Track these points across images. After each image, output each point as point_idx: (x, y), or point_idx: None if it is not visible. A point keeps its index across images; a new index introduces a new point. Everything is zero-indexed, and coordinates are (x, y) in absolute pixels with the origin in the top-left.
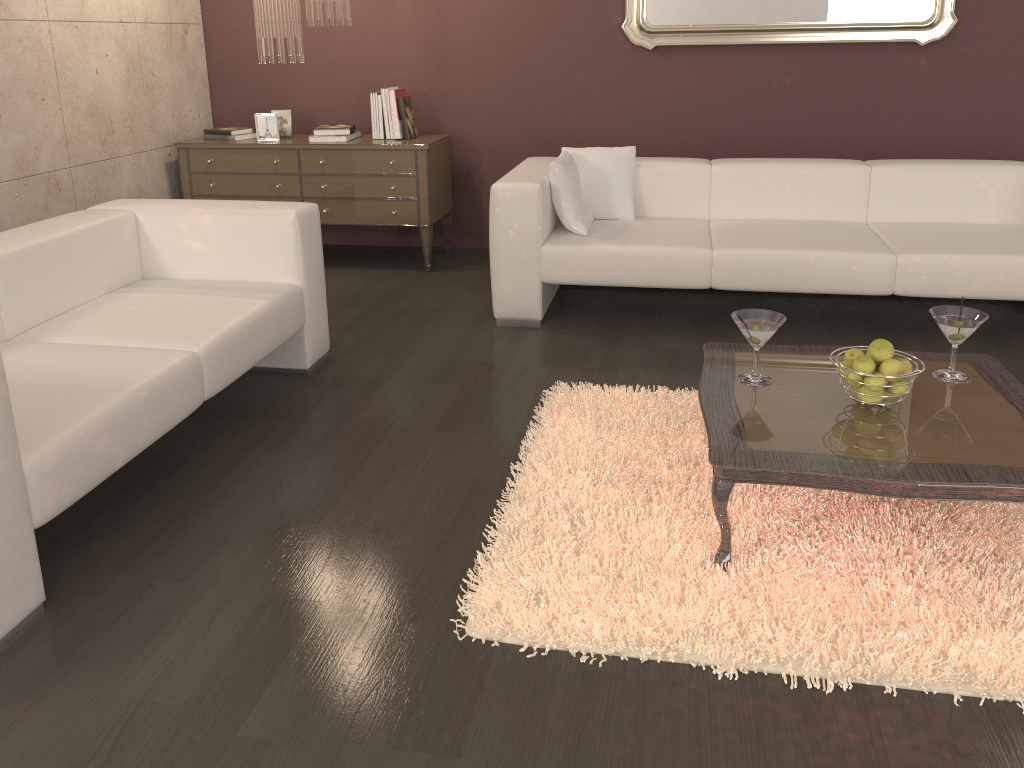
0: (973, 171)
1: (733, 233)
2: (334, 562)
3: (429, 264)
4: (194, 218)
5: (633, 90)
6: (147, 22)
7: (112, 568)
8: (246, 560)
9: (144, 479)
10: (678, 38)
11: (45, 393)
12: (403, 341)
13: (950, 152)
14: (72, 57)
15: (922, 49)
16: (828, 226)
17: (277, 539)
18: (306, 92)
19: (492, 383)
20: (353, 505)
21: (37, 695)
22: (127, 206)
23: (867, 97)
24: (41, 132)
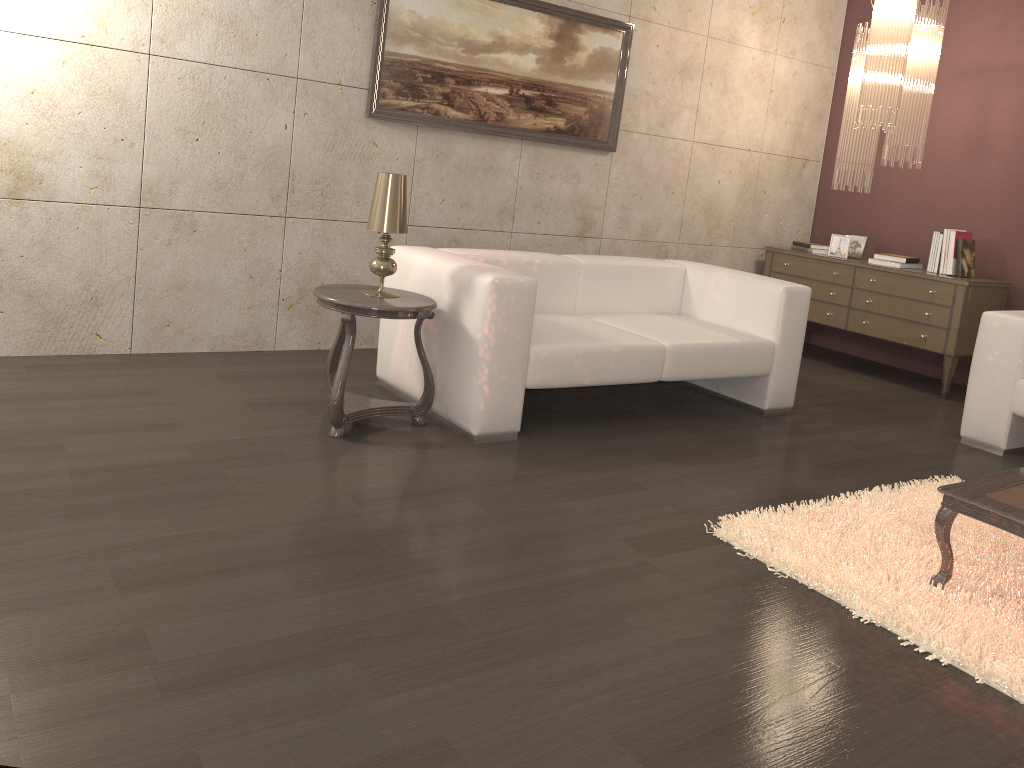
0: None
1: None
2: (673, 481)
3: (945, 391)
4: (719, 277)
5: None
6: (771, 153)
7: (559, 437)
8: (627, 461)
9: (610, 416)
10: None
11: (566, 331)
12: (860, 423)
13: None
14: (702, 168)
15: None
16: None
17: (653, 462)
18: (889, 226)
19: (901, 463)
20: (714, 468)
21: (488, 456)
22: (683, 262)
23: None
24: (665, 214)
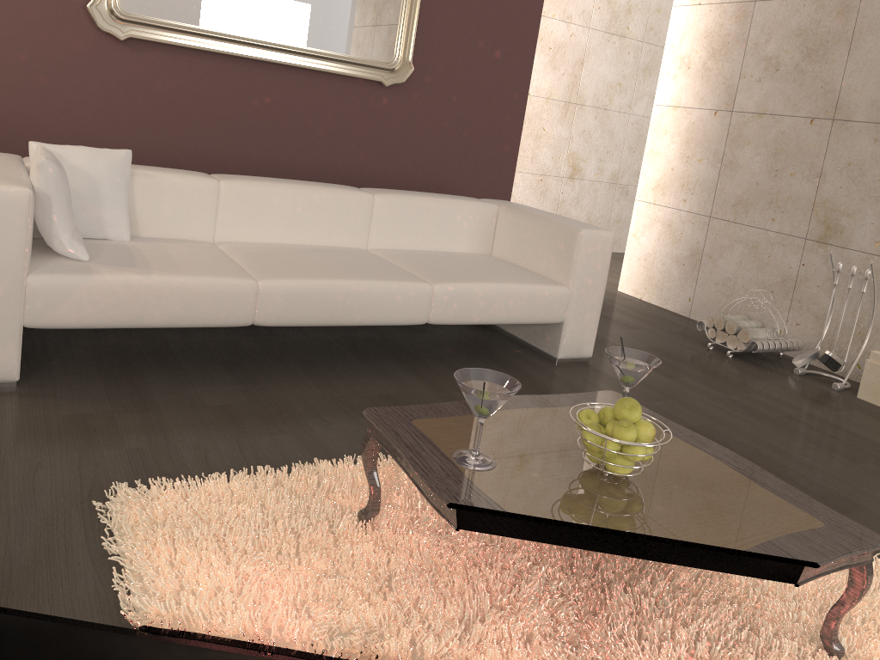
0: (453, 204)
1: (262, 259)
2: None
3: None
4: None
5: (96, 84)
6: None
7: None
8: None
9: None
10: (157, 33)
11: None
12: None
13: (401, 185)
14: None
15: (385, 89)
16: (344, 252)
17: None
18: None
19: None
20: None
21: None
22: None
23: (339, 127)
24: None
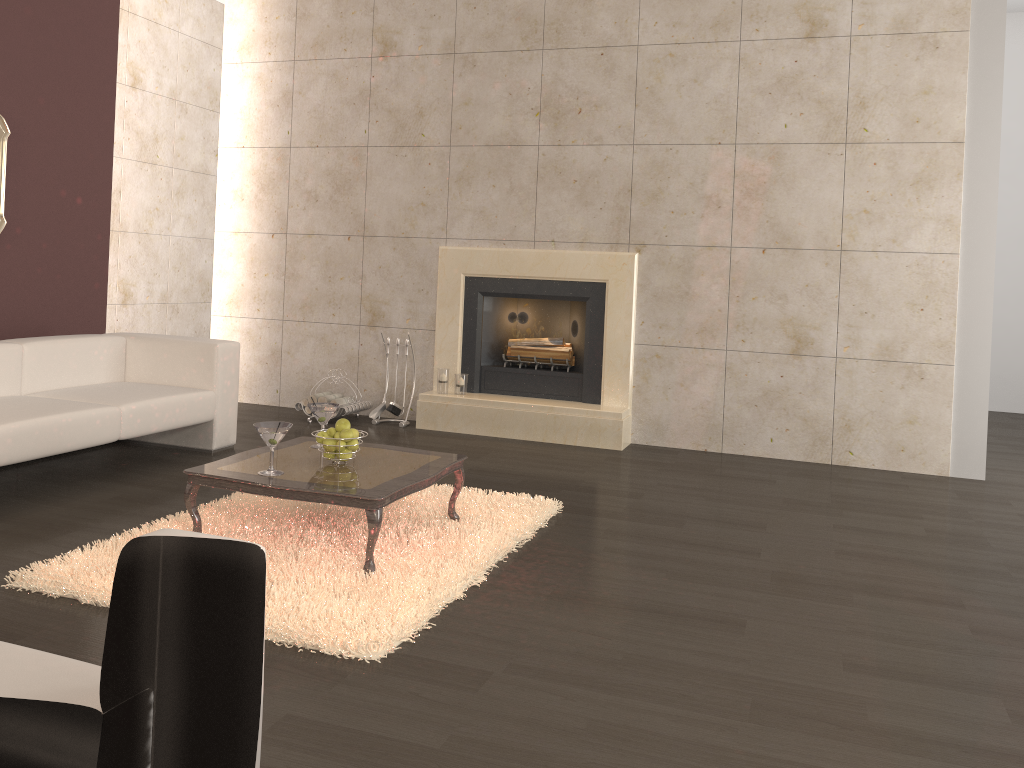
0: (90, 342)
1: None
2: None
3: None
4: None
5: None
6: None
7: None
8: None
9: None
10: None
11: None
12: None
13: (4, 334)
14: None
15: None
16: (15, 399)
17: None
18: None
19: None
20: None
21: None
22: None
23: None
24: None
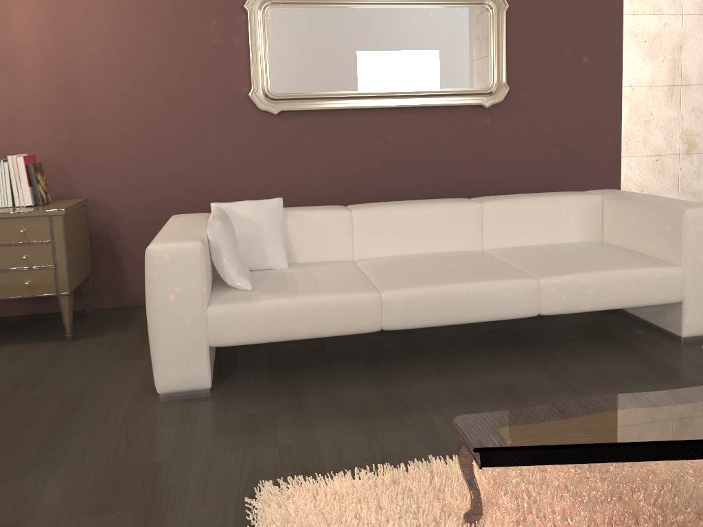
0: (557, 201)
1: (387, 272)
2: None
3: (71, 333)
4: None
5: (262, 150)
6: None
7: None
8: None
9: None
10: (299, 104)
11: None
12: (46, 447)
13: (514, 188)
14: None
15: (486, 110)
16: (460, 257)
17: None
18: None
19: (175, 497)
20: None
21: None
22: None
23: (451, 148)
24: None
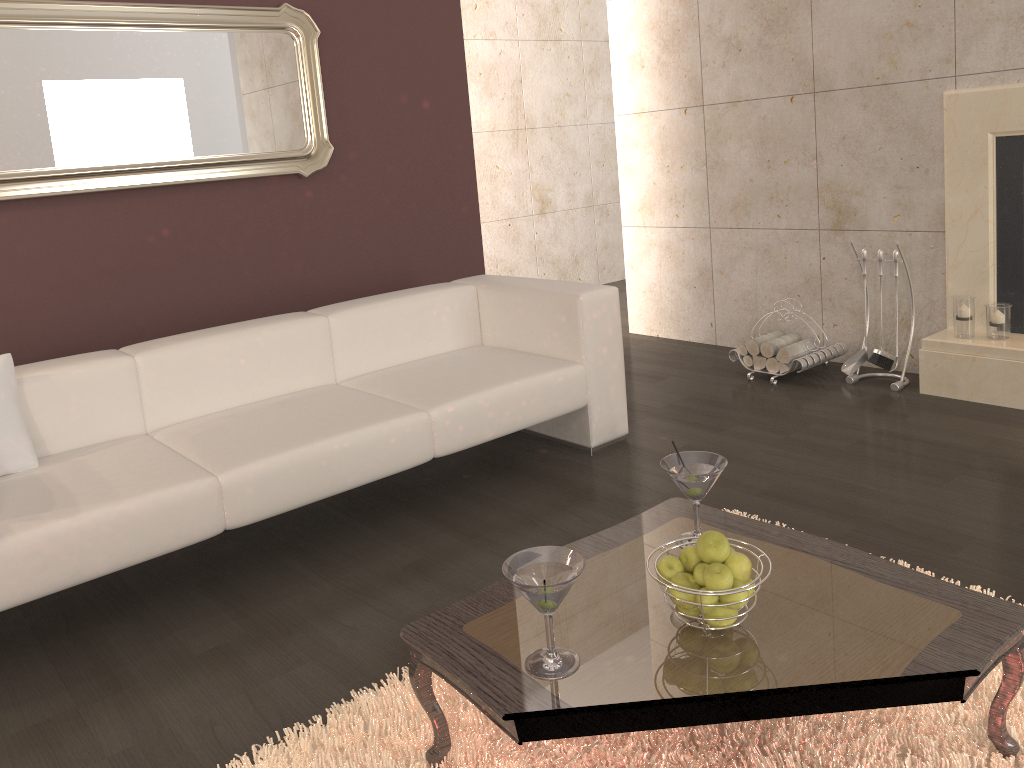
0: (424, 300)
1: (214, 441)
2: None
3: None
4: None
5: None
6: None
7: None
8: None
9: None
10: (3, 190)
11: None
12: None
13: (355, 286)
14: None
15: (306, 180)
16: (311, 398)
17: None
18: None
19: None
20: None
21: None
22: None
23: (262, 239)
24: None
